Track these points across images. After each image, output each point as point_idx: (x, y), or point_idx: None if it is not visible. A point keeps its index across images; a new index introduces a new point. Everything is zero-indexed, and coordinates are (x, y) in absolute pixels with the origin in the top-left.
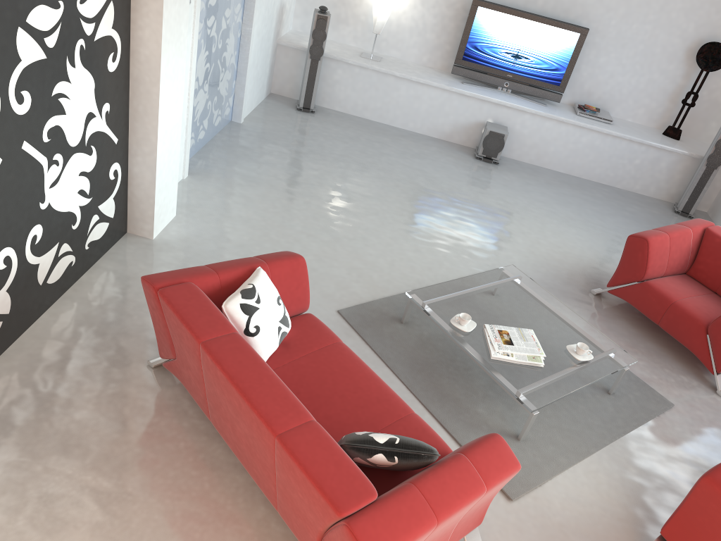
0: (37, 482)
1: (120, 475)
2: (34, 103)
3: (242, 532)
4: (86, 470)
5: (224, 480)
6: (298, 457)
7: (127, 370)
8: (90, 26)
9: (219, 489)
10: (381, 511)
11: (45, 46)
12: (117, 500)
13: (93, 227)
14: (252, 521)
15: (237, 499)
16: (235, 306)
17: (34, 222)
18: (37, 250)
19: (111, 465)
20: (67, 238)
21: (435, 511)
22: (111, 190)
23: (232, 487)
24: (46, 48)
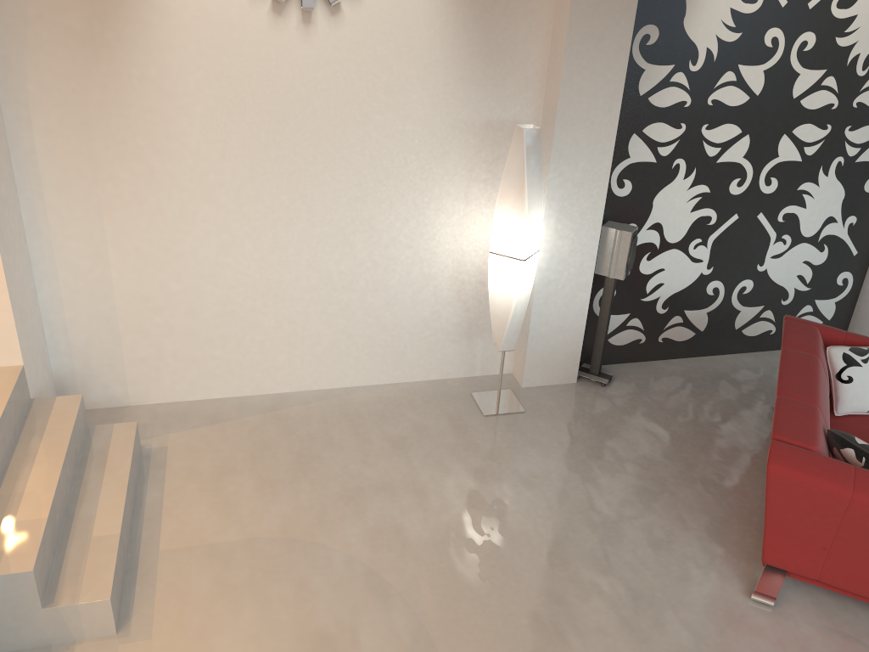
0: (648, 410)
1: (694, 435)
2: (778, 189)
3: (742, 502)
4: (678, 422)
5: (759, 477)
6: (778, 406)
7: (753, 401)
8: (854, 149)
9: (750, 478)
10: (805, 453)
11: (803, 152)
12: (681, 441)
13: (803, 315)
14: (755, 503)
15: (758, 489)
16: (837, 352)
17: (747, 276)
18: (742, 299)
19: (694, 428)
20: (773, 308)
21: (855, 486)
22: (834, 294)
23: (761, 483)
24: (803, 155)
